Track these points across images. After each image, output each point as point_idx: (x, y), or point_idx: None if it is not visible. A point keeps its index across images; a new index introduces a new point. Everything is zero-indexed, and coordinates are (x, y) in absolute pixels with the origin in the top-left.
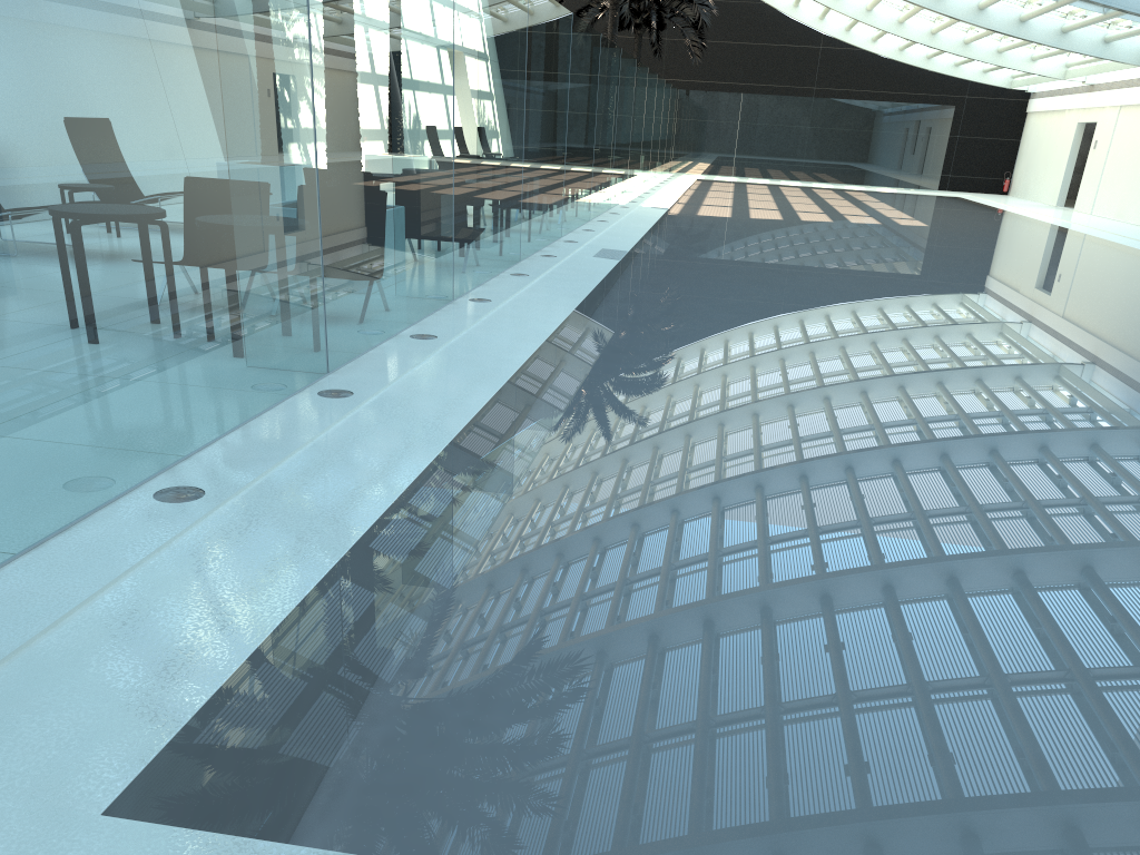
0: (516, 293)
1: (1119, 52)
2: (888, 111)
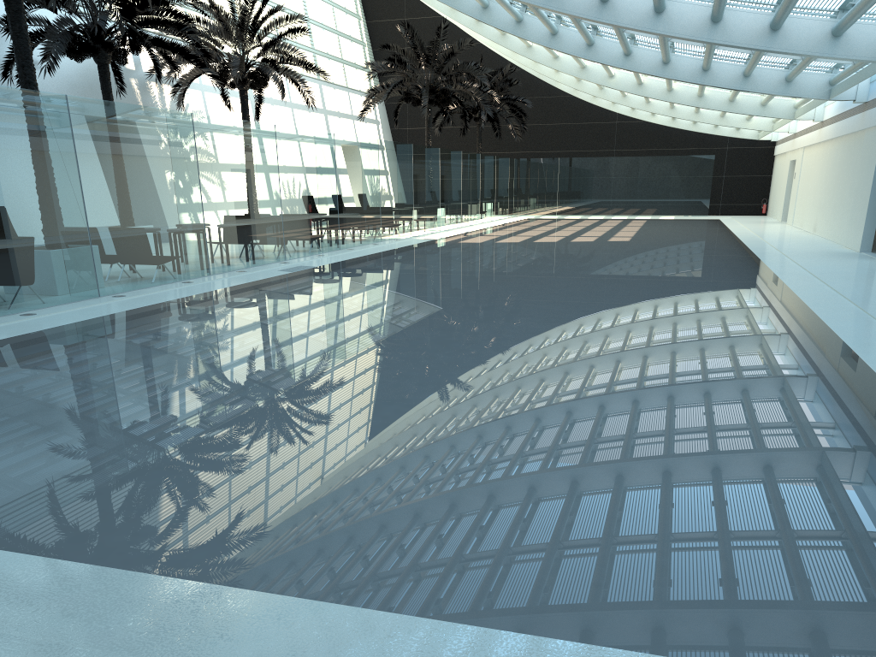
0: (155, 292)
1: (773, 111)
2: (666, 162)
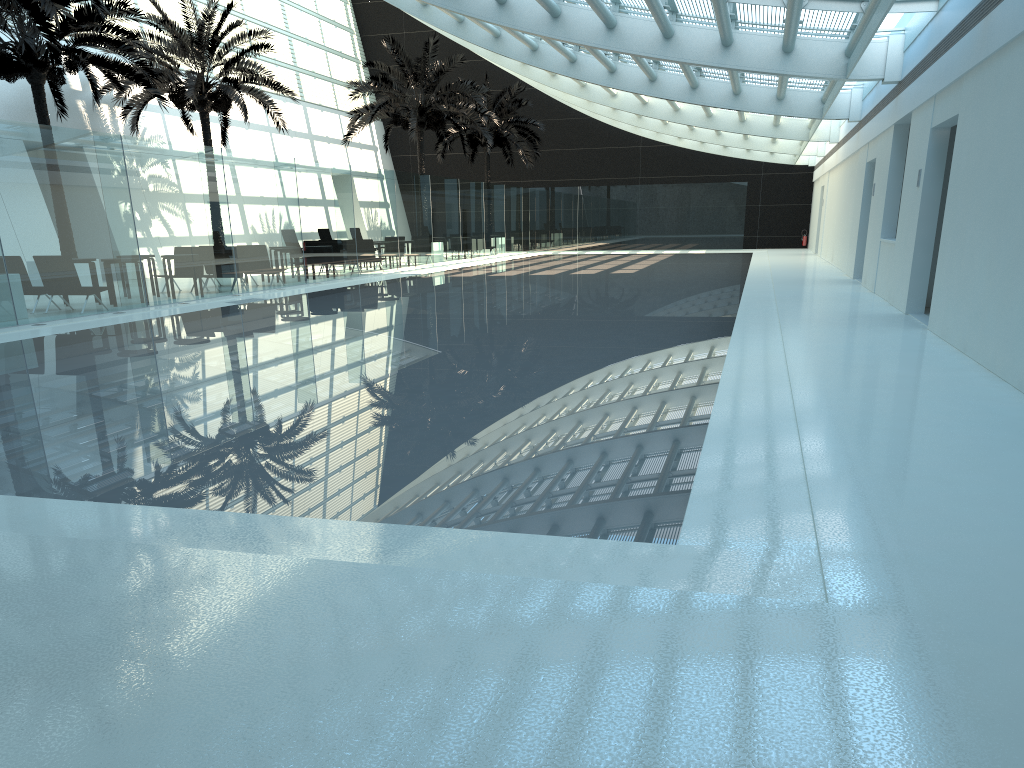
0: (80, 321)
1: (786, 132)
2: (694, 190)
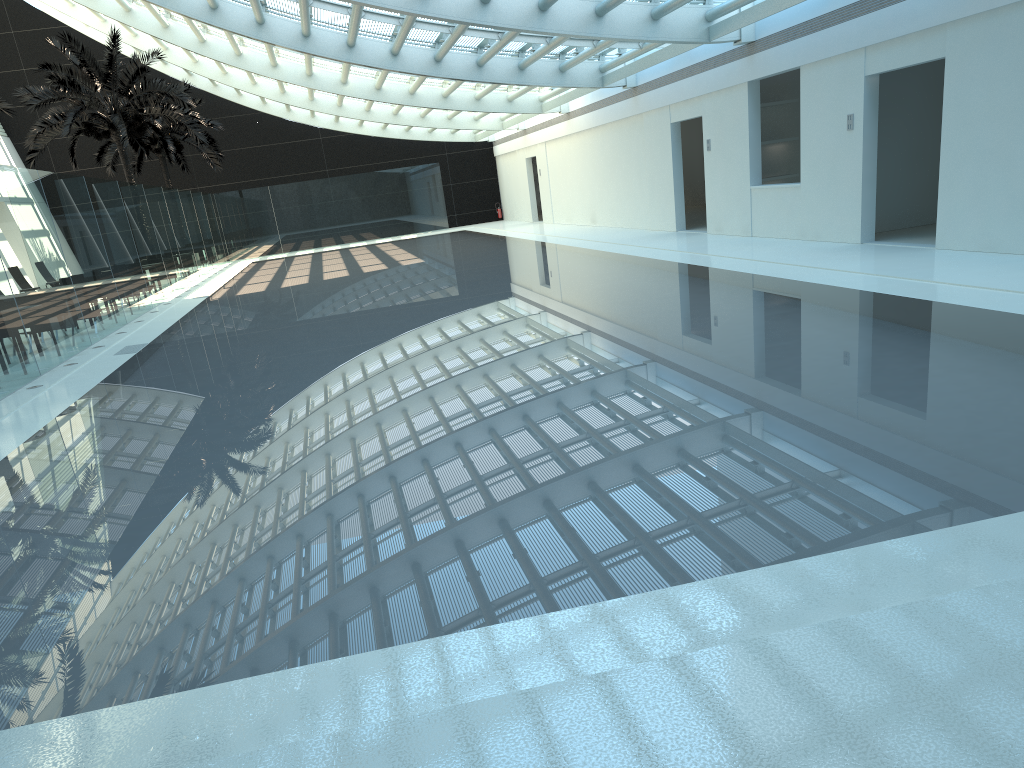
0: (23, 403)
1: (521, 107)
2: (390, 177)
